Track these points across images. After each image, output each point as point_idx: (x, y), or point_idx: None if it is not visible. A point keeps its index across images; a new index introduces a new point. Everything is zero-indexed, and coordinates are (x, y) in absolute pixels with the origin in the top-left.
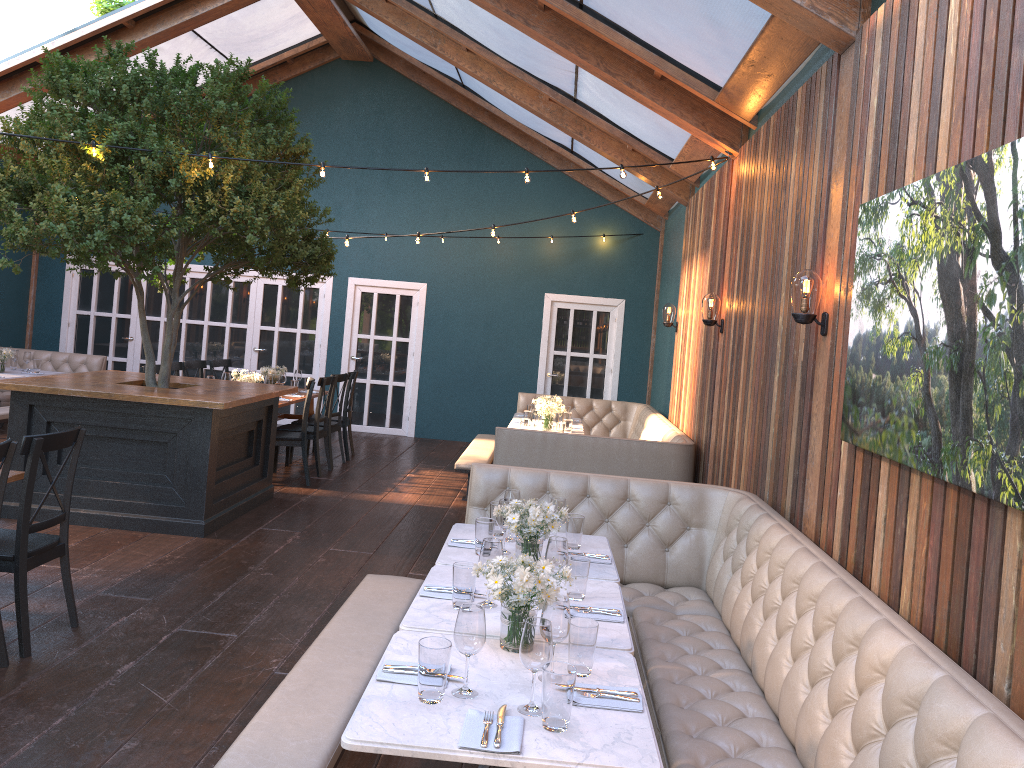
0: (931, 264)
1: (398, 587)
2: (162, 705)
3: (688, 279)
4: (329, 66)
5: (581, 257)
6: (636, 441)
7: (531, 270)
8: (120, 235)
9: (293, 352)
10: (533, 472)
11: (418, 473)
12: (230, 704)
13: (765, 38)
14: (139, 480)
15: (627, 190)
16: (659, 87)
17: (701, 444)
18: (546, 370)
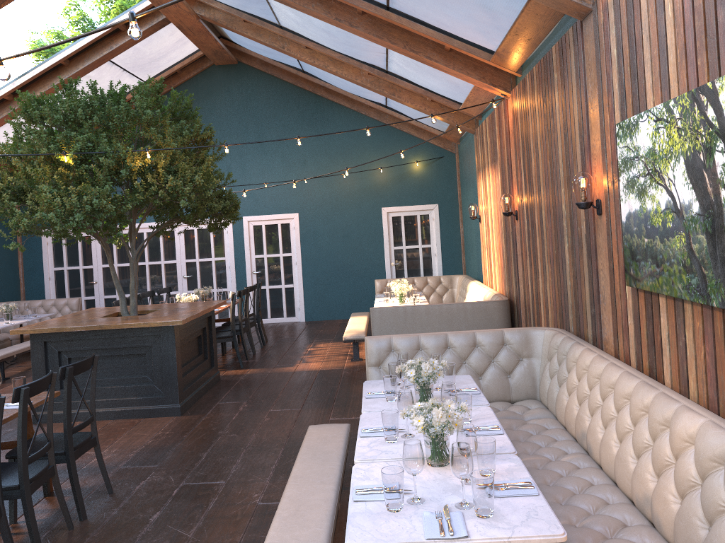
0: (679, 160)
1: (334, 431)
2: (188, 539)
3: (484, 185)
4: (207, 71)
5: (403, 179)
6: (468, 303)
7: (370, 193)
8: (91, 214)
9: (211, 274)
10: (408, 337)
11: (315, 347)
12: (234, 531)
13: (524, 15)
14: (129, 383)
15: (428, 128)
16: (449, 56)
17: (513, 298)
18: (390, 261)
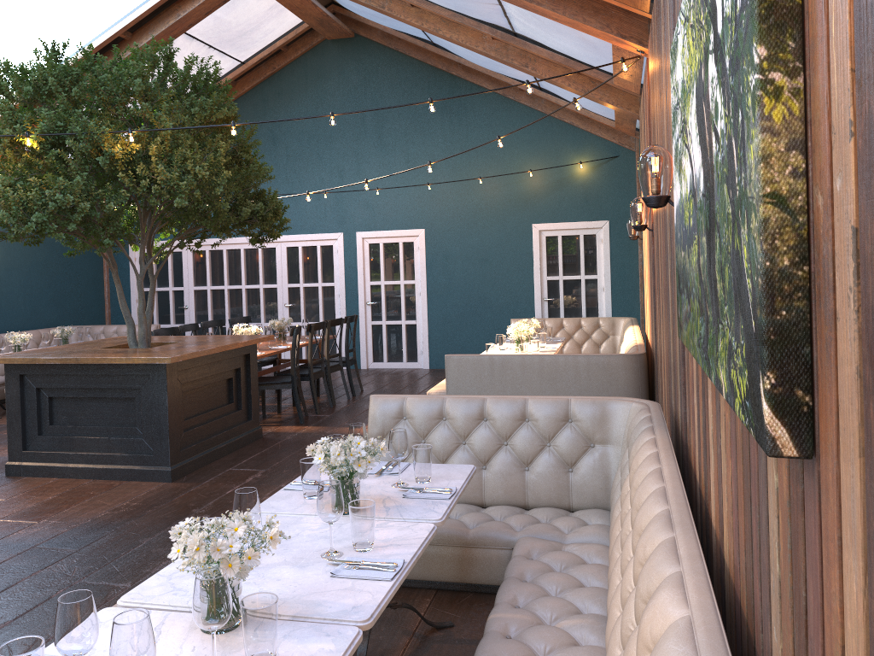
0: (694, 91)
1: None
2: None
3: None
4: (318, 47)
5: (562, 186)
6: (582, 356)
7: (517, 204)
8: (67, 214)
9: (317, 304)
10: (428, 399)
11: None
12: None
13: None
14: (116, 434)
15: (596, 116)
16: None
17: (653, 352)
18: (542, 295)
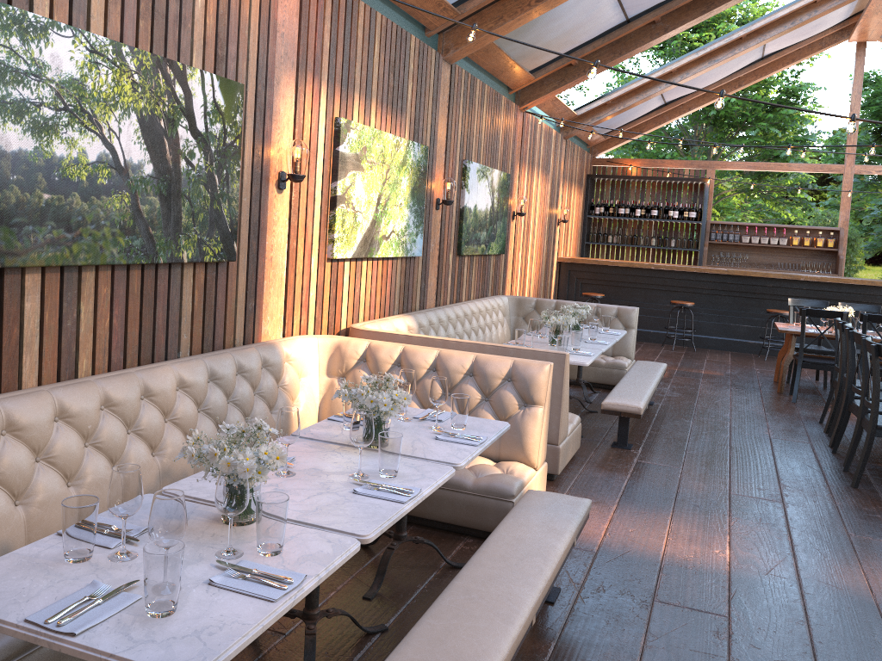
0: (130, 115)
1: None
2: None
3: None
4: None
5: None
6: None
7: None
8: None
9: None
10: None
11: None
12: None
13: None
14: None
15: None
16: None
17: None
18: None
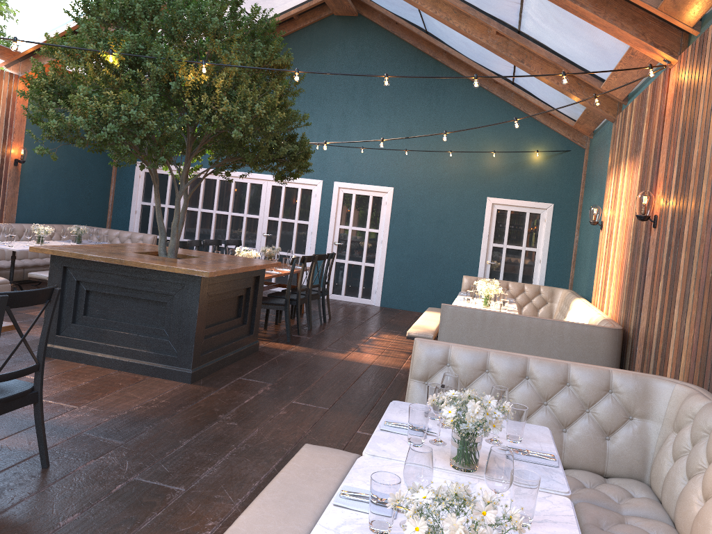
0: None
1: (331, 463)
2: None
3: (615, 183)
4: (325, 20)
5: (518, 169)
6: (568, 323)
7: (476, 178)
8: (132, 129)
9: (291, 237)
10: (473, 351)
11: (379, 336)
12: None
13: None
14: (143, 332)
15: (558, 114)
16: (601, 1)
17: (628, 329)
18: (486, 258)
